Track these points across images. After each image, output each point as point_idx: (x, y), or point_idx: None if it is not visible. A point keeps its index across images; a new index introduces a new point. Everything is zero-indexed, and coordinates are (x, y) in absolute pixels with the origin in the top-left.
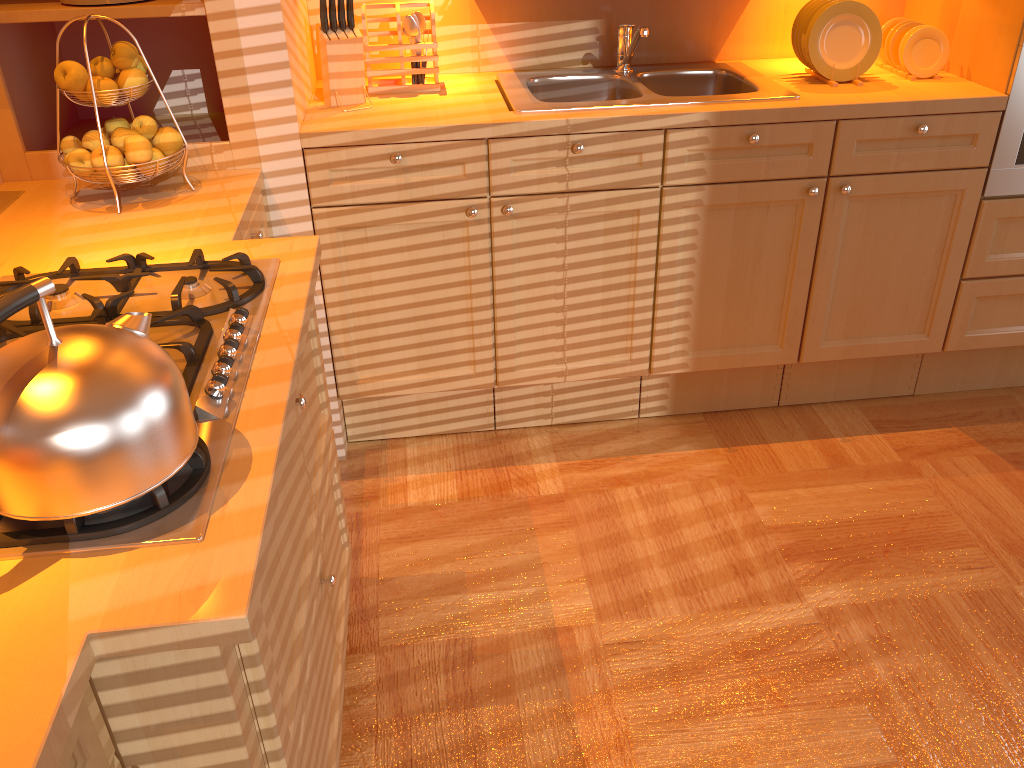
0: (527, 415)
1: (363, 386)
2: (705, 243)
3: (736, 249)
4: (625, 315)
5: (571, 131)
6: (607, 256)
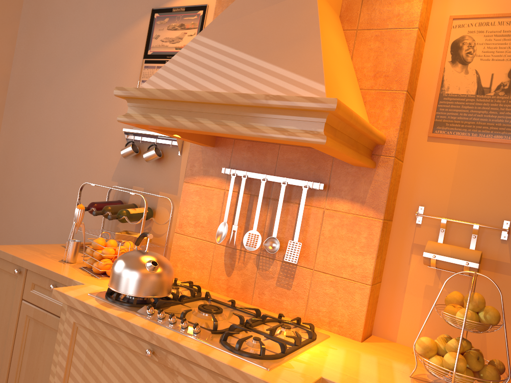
0: None
1: None
2: None
3: None
4: None
5: None
6: None
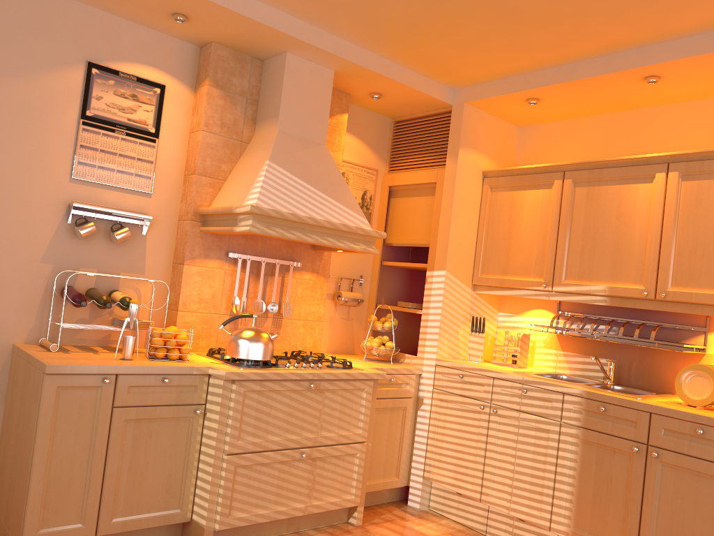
0: (500, 534)
1: (432, 475)
2: (581, 461)
3: (597, 471)
4: (540, 487)
5: (523, 382)
6: (535, 450)
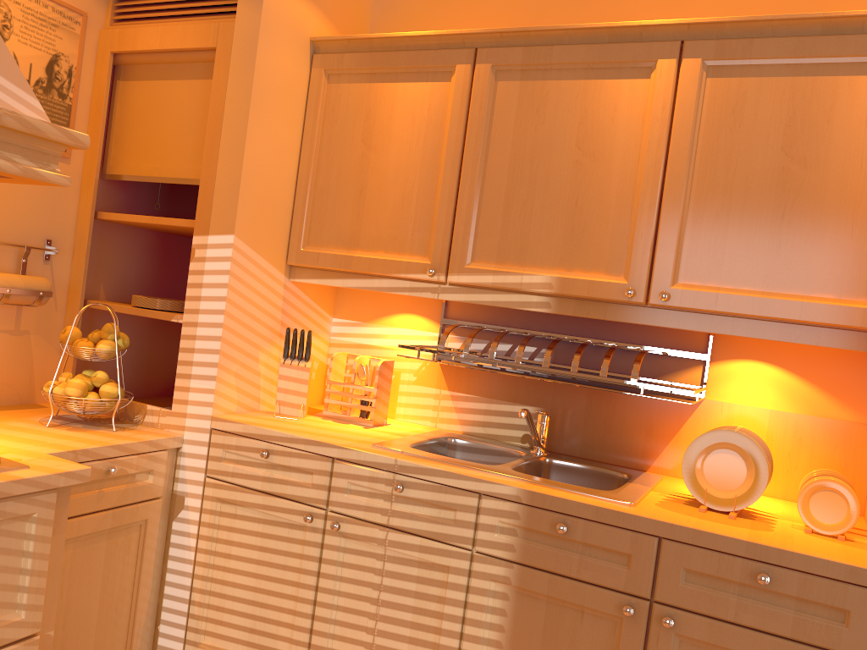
0: None
1: None
2: (513, 629)
3: (547, 649)
4: None
5: (397, 470)
6: (417, 605)
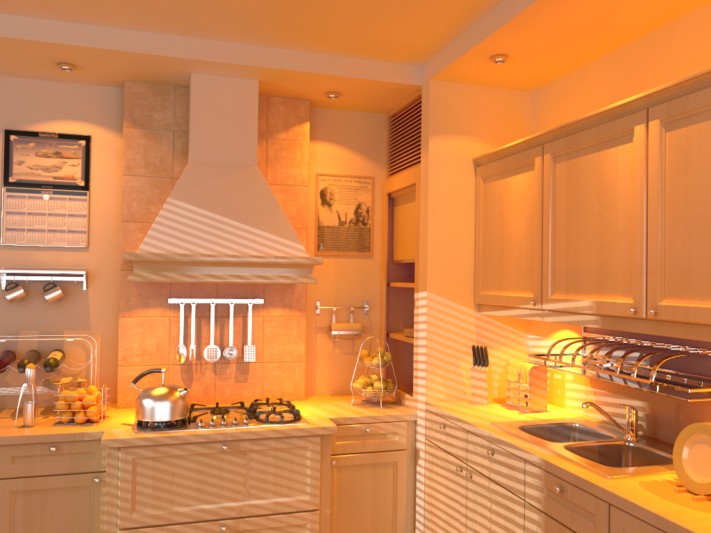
0: None
1: None
2: None
3: None
4: None
5: (490, 440)
6: None
